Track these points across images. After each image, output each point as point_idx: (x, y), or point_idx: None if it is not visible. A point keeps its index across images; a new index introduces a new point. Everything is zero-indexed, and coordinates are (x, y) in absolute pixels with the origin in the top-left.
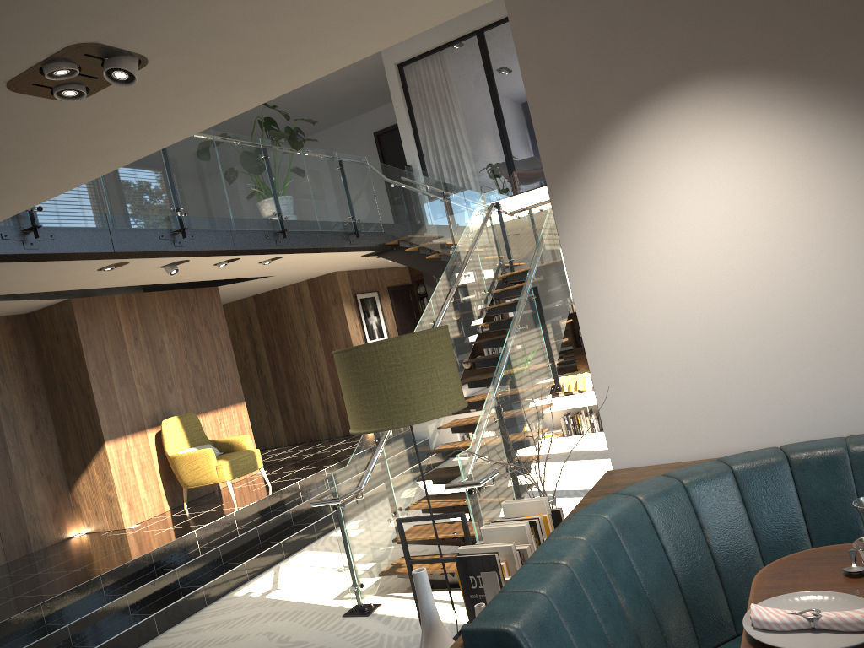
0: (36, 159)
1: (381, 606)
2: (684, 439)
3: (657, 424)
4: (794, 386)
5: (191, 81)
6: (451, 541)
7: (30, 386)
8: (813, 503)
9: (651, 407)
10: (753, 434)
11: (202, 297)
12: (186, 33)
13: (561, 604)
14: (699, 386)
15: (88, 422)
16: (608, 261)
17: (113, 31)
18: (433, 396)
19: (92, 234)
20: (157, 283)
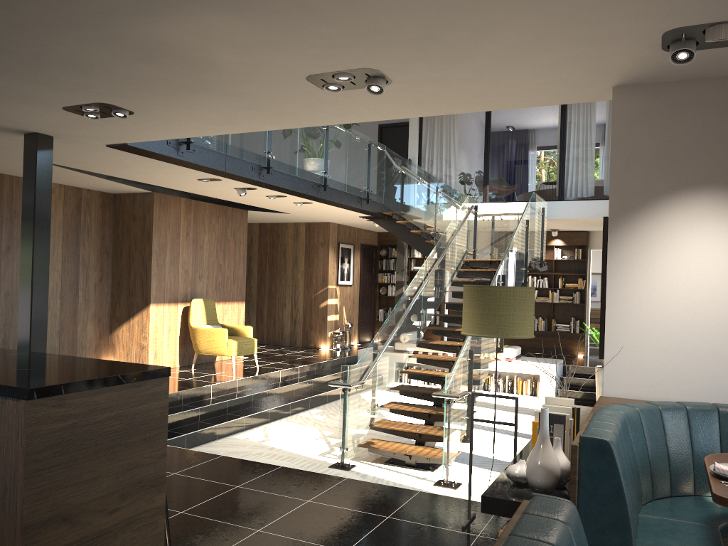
0: (265, 111)
1: (356, 467)
2: (652, 388)
3: (638, 376)
4: (726, 372)
5: (398, 97)
6: (411, 435)
7: (103, 248)
8: (727, 436)
9: (637, 365)
10: (695, 394)
11: (236, 215)
12: (426, 77)
13: (619, 440)
14: (670, 359)
15: (141, 286)
16: (634, 275)
17: (393, 68)
18: (524, 325)
19: (216, 156)
20: (217, 197)
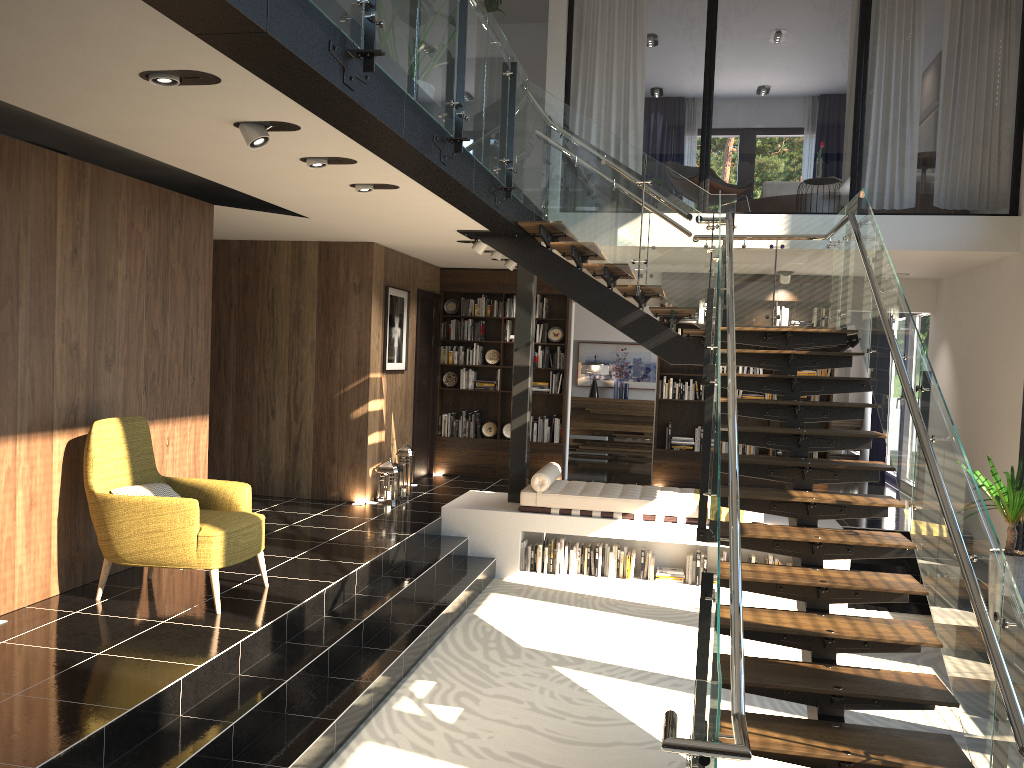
0: None
1: None
2: None
3: None
4: None
5: None
6: None
7: None
8: None
9: None
10: None
11: (188, 214)
12: None
13: None
14: None
15: None
16: None
17: None
18: None
19: None
20: (161, 157)
